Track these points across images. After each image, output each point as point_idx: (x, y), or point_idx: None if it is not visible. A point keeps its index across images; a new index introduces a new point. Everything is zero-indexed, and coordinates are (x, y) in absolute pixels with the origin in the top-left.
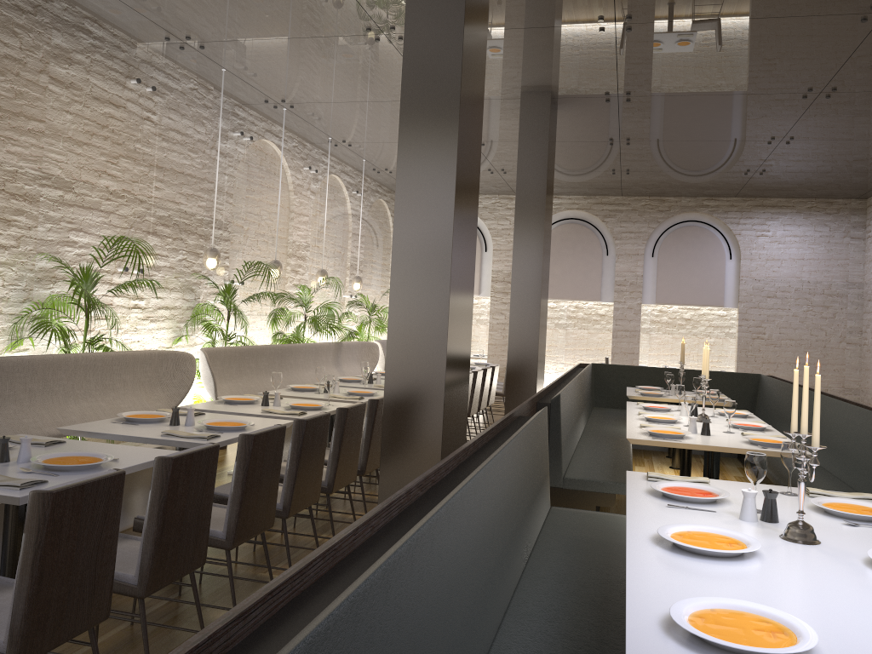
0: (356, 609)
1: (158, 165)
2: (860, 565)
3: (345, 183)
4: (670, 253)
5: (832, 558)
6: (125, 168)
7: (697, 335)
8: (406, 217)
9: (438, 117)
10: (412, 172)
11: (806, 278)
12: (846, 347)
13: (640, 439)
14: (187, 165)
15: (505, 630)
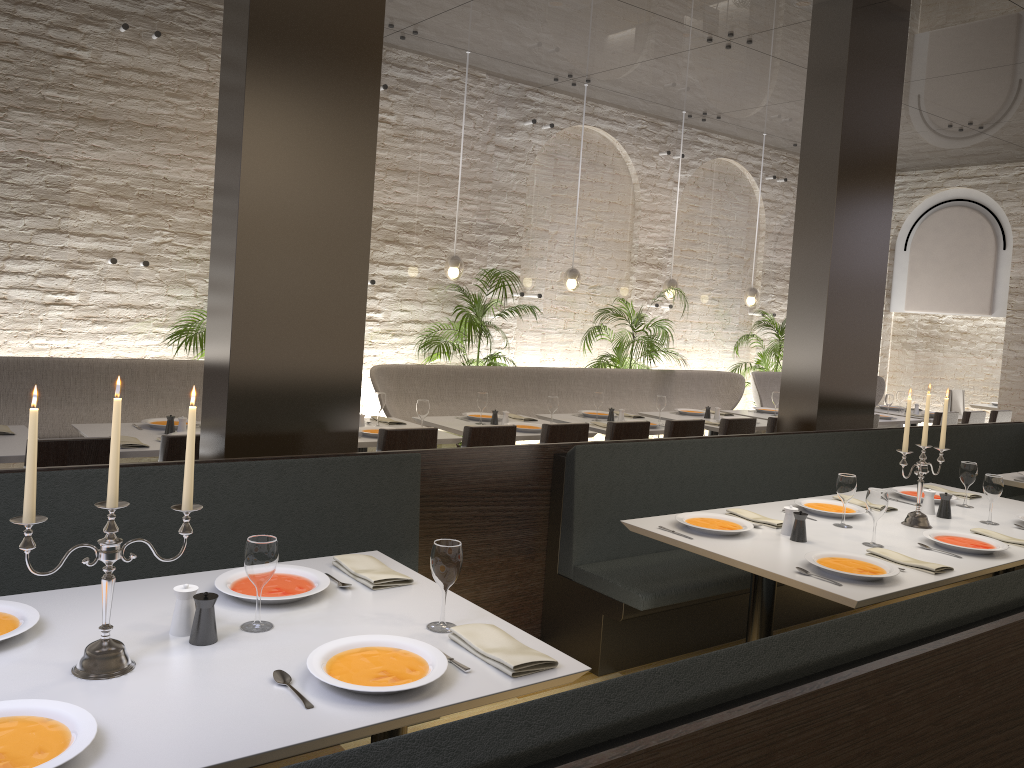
0: None
1: (395, 169)
2: None
3: (746, 167)
4: None
5: (8, 696)
6: None
7: None
8: (218, 205)
9: (236, 79)
10: (222, 150)
11: None
12: None
13: (635, 526)
14: (441, 165)
15: None
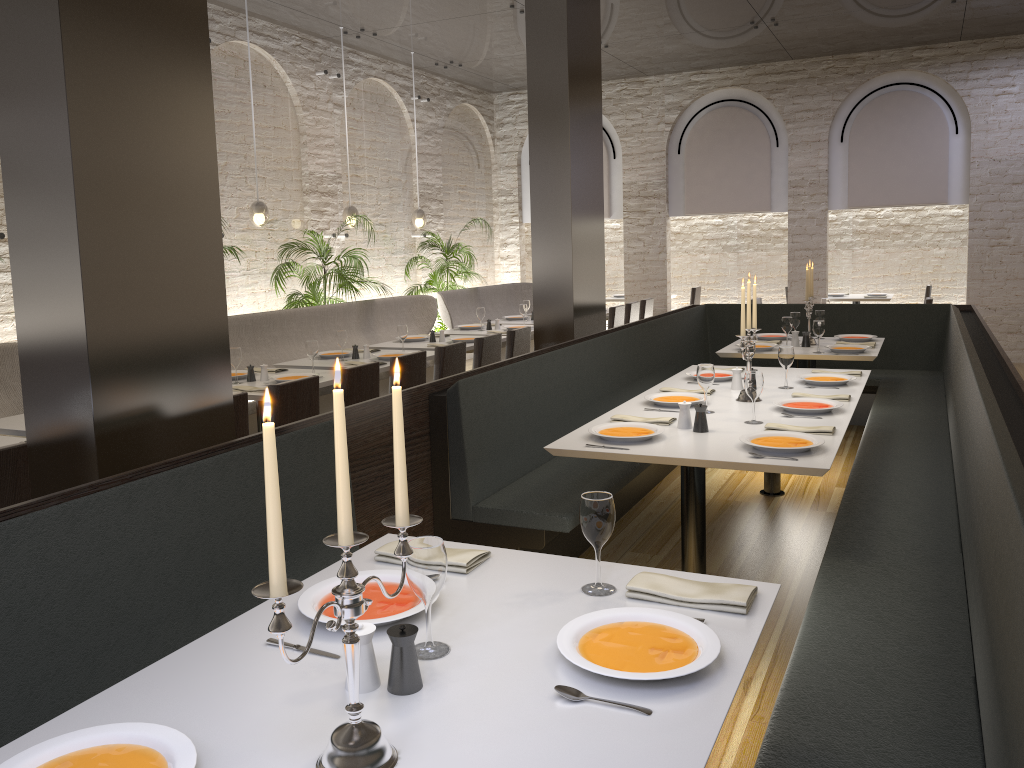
0: None
1: None
2: None
3: (395, 87)
4: (867, 134)
5: None
6: None
7: (920, 246)
8: (13, 133)
9: None
10: (10, 54)
11: None
12: None
13: (563, 449)
14: None
15: None
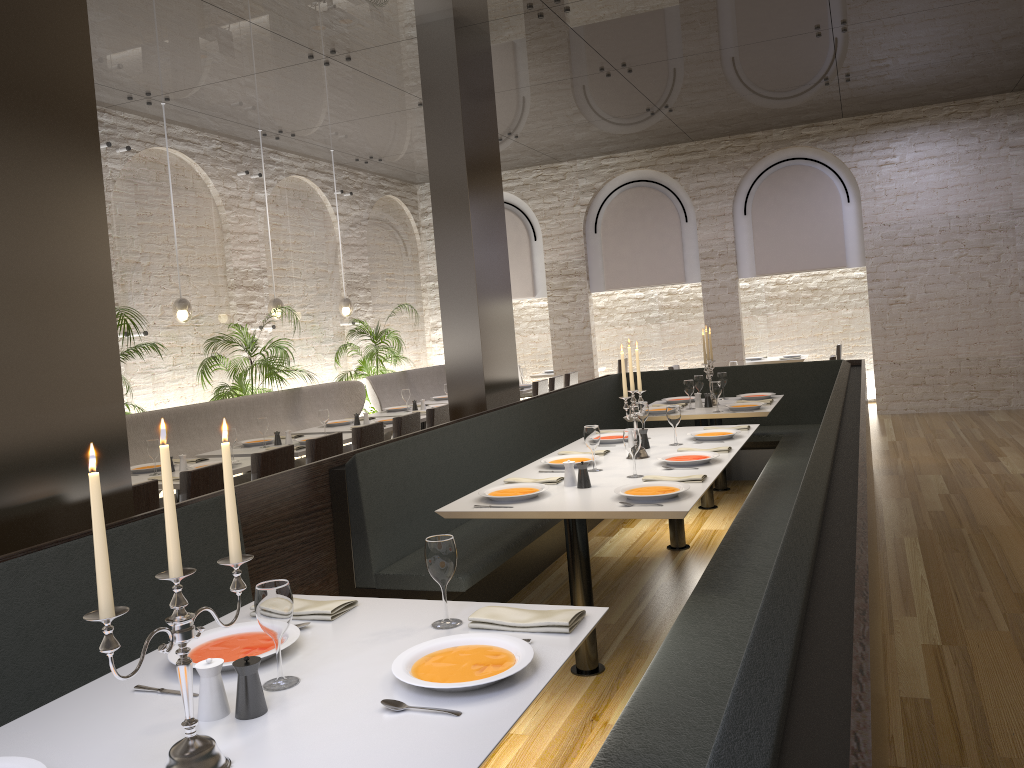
0: None
1: None
2: None
3: (317, 183)
4: (767, 206)
5: None
6: None
7: (828, 308)
8: None
9: None
10: None
11: (953, 212)
12: (1021, 299)
13: (453, 511)
14: None
15: None
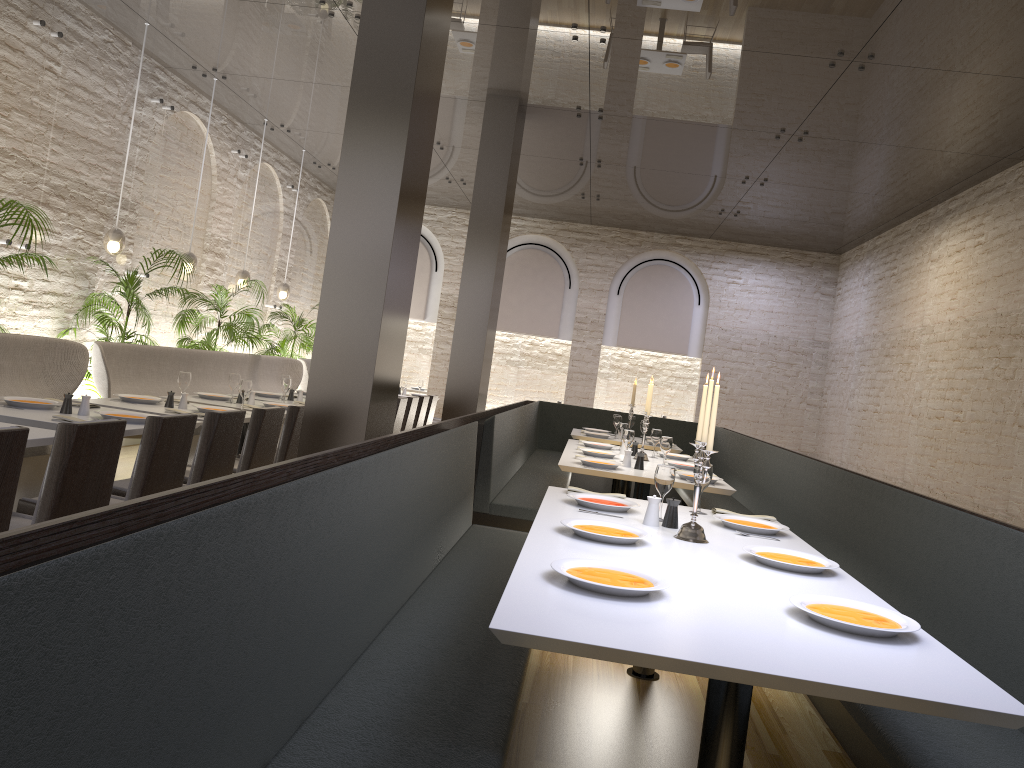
0: (273, 502)
1: (58, 125)
2: (735, 557)
3: (279, 175)
4: (637, 292)
5: (713, 551)
6: (18, 123)
7: (657, 384)
8: (347, 208)
9: (389, 108)
10: (357, 161)
11: (773, 332)
12: (806, 409)
13: (572, 467)
14: (93, 130)
15: (408, 608)
